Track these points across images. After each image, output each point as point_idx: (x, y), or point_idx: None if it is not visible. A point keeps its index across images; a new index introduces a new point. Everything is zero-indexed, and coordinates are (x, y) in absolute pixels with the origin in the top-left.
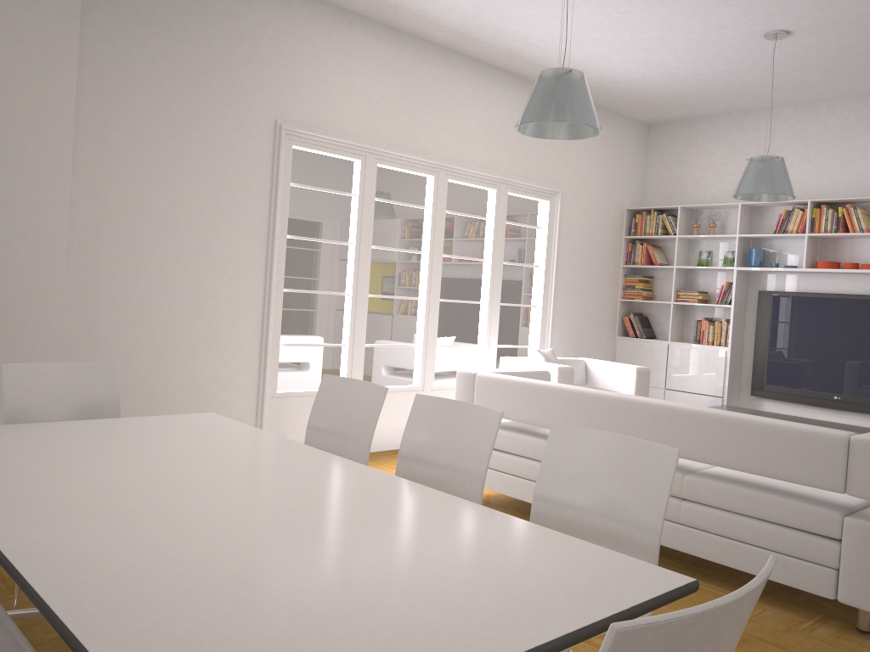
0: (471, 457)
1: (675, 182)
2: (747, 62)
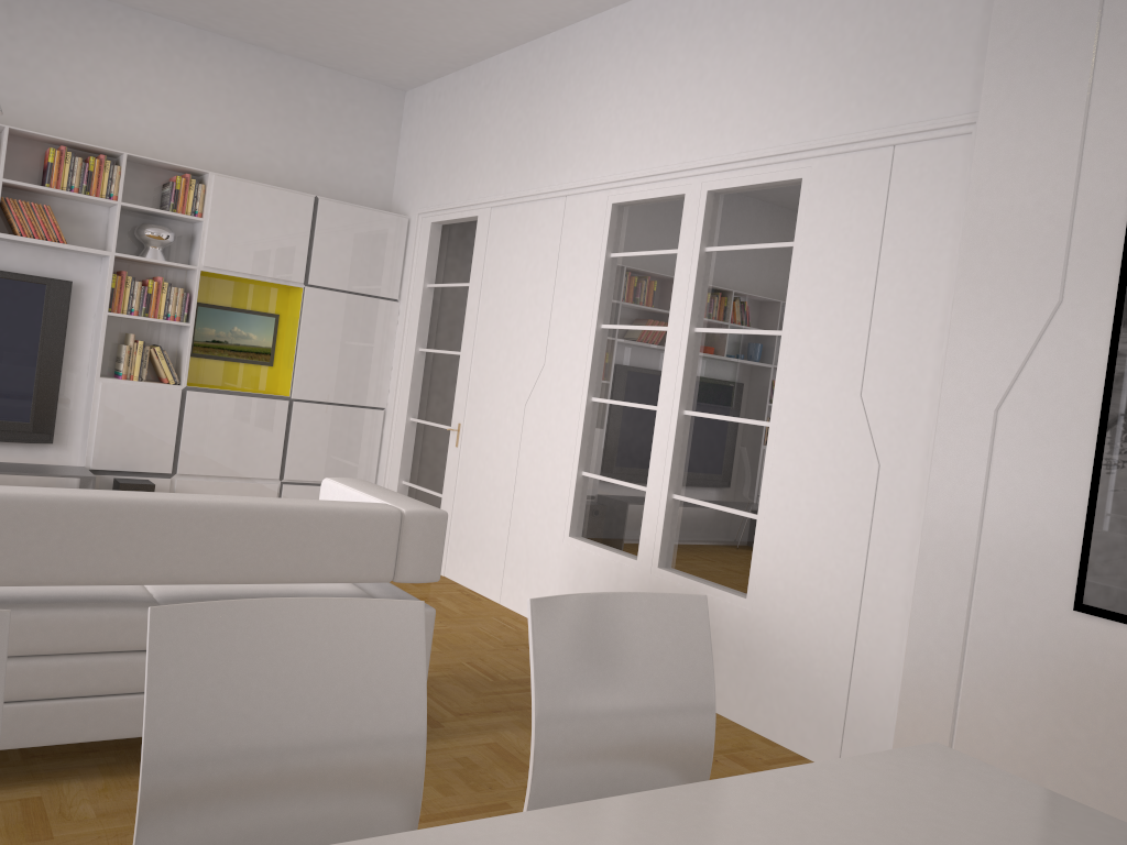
0: (374, 711)
1: None
2: None
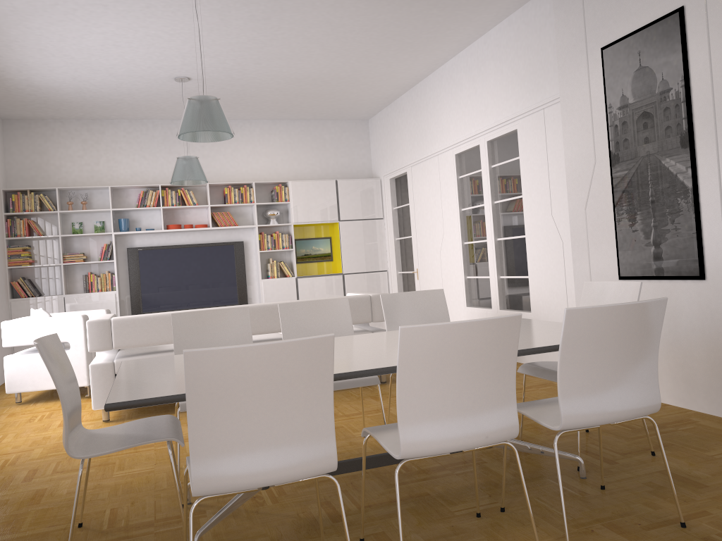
0: (338, 326)
1: (37, 168)
2: (142, 90)
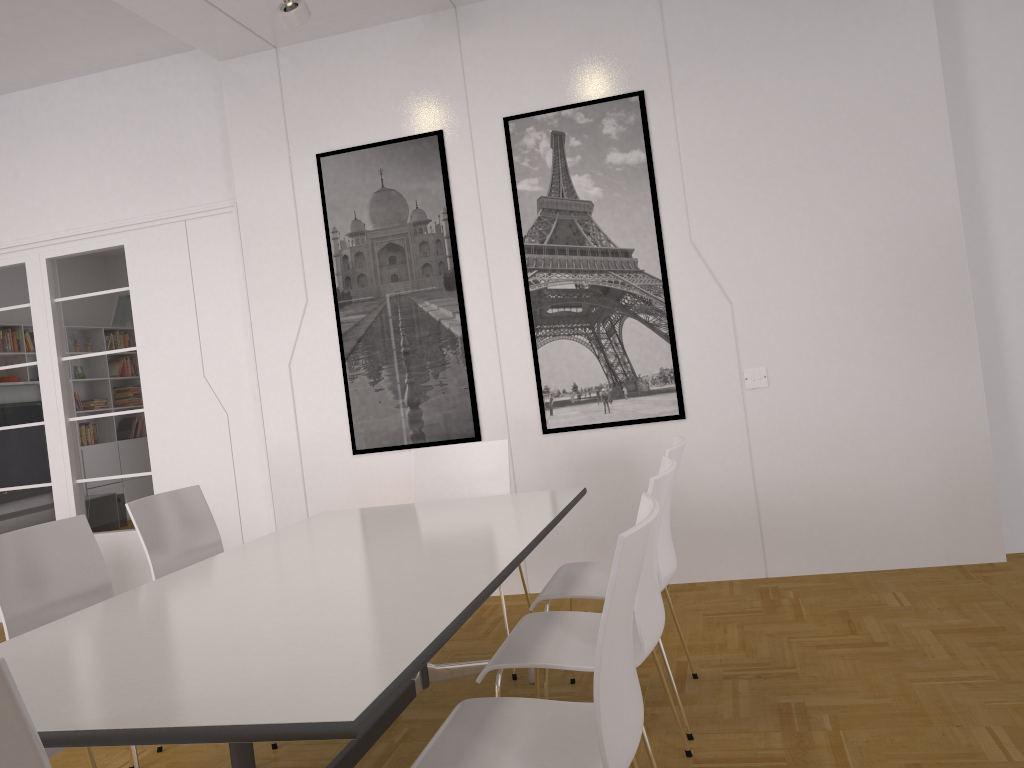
0: (83, 570)
1: None
2: None
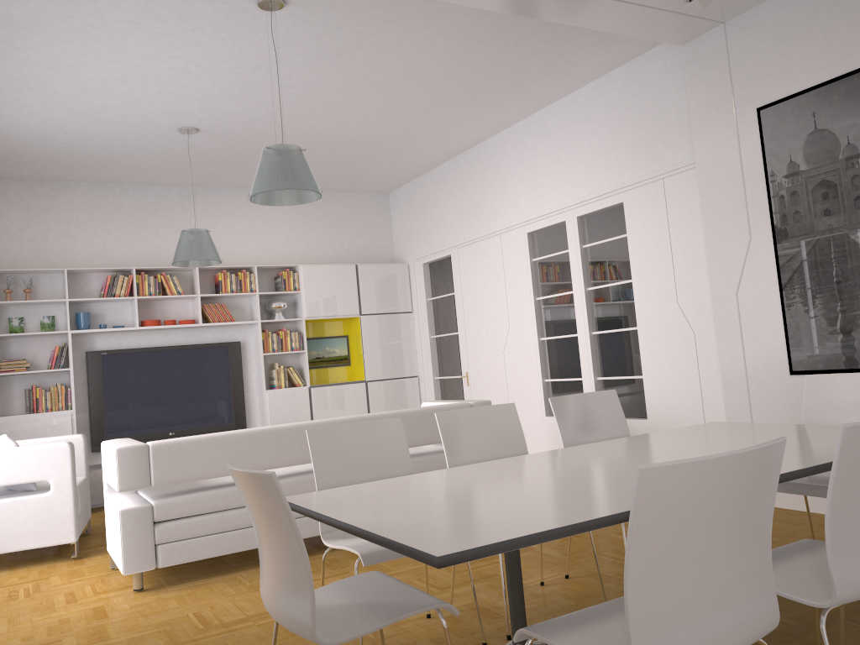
0: (507, 440)
1: None
2: (128, 142)
